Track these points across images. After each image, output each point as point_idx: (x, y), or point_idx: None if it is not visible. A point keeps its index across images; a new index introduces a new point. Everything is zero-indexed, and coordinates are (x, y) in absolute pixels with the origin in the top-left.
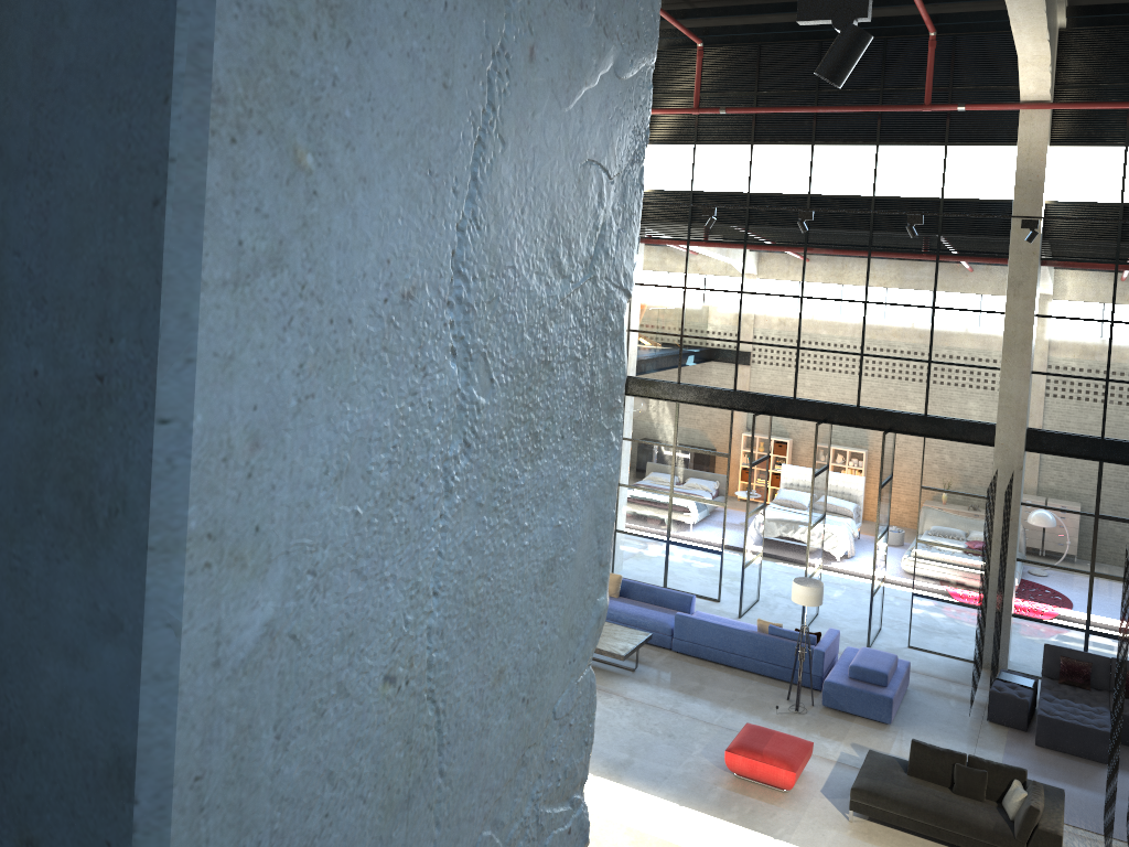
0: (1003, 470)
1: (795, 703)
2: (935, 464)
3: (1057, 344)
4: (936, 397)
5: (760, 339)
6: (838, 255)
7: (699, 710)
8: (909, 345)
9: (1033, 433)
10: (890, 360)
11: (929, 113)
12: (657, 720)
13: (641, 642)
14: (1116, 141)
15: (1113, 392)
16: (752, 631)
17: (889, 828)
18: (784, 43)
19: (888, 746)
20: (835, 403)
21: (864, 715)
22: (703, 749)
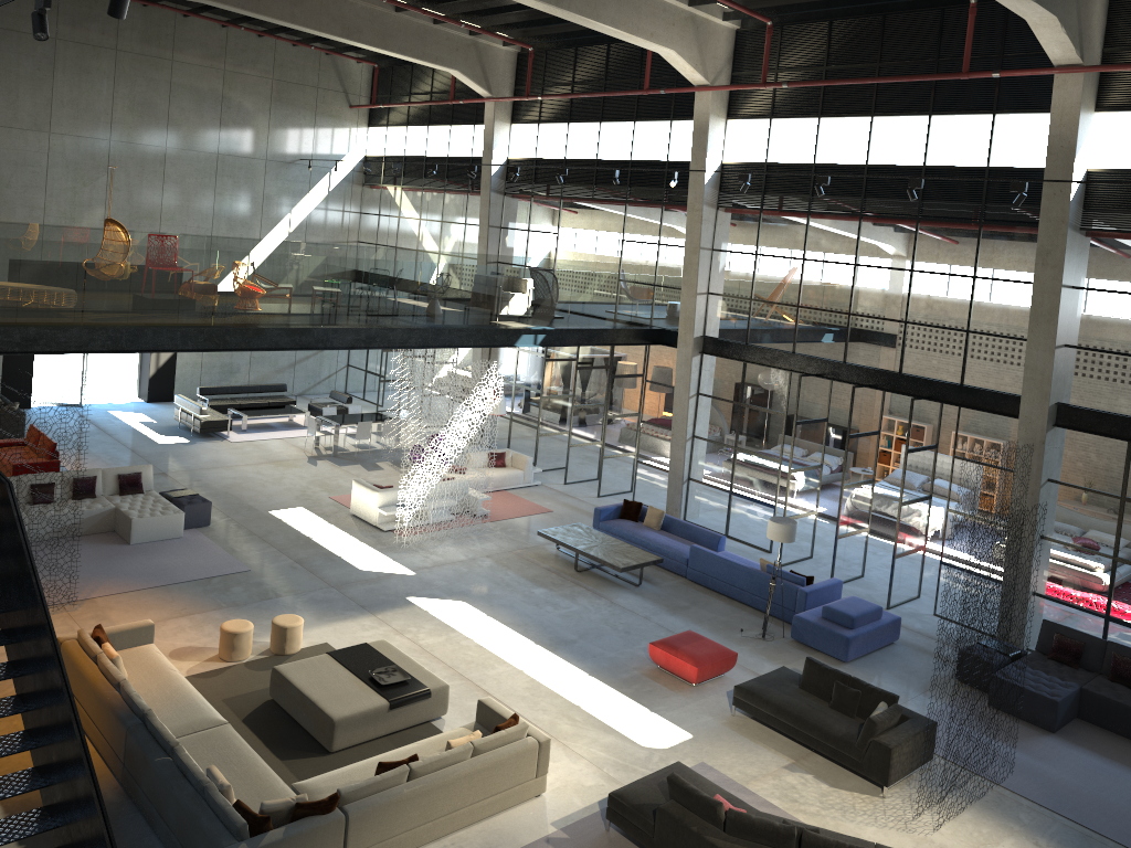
0: (1026, 443)
1: (768, 632)
2: (968, 435)
3: (1092, 317)
4: (972, 367)
5: (817, 304)
6: (889, 224)
7: (670, 621)
8: (949, 314)
9: (1063, 409)
10: (931, 328)
11: (980, 81)
12: (625, 621)
13: (646, 562)
14: None
15: None
16: (751, 567)
17: (764, 727)
18: (851, 18)
19: None
20: (879, 368)
21: (824, 651)
22: (647, 646)
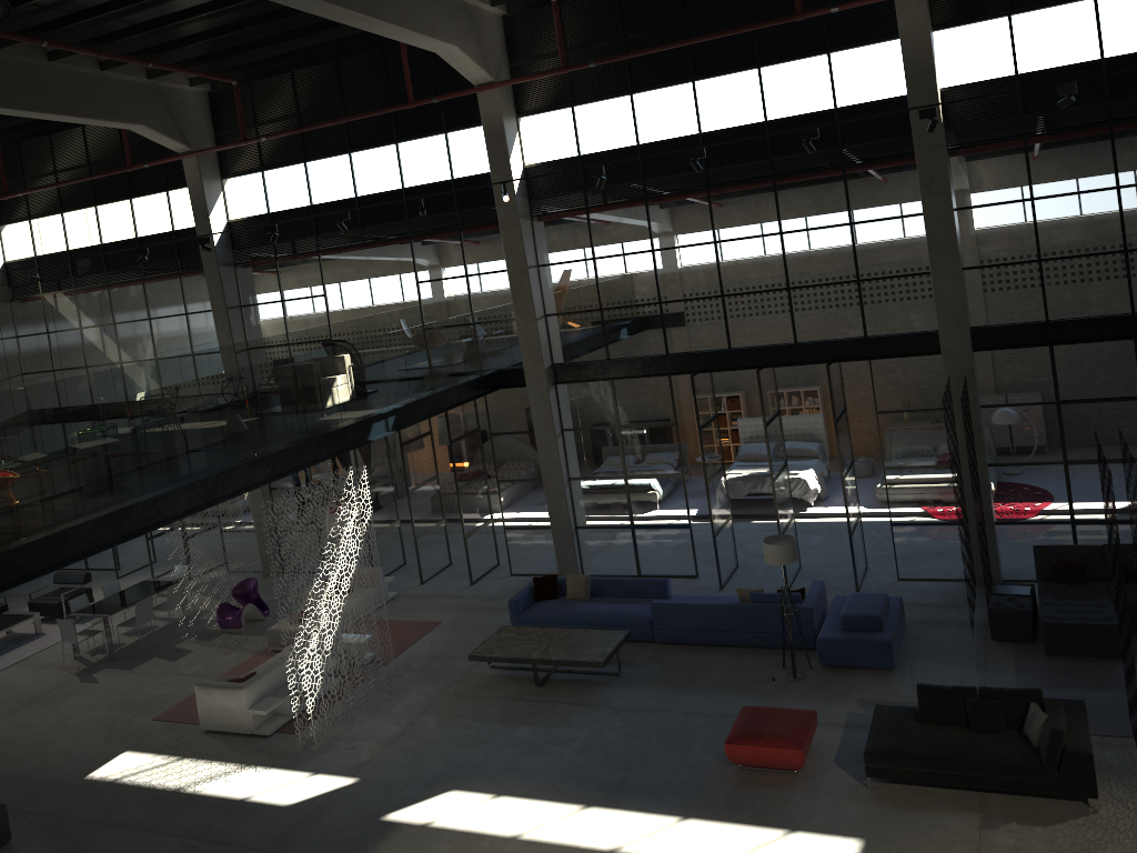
0: (955, 376)
1: (792, 669)
2: (886, 386)
3: (983, 234)
4: (873, 316)
5: (682, 295)
6: (743, 190)
7: (693, 702)
8: (834, 268)
9: (977, 332)
10: (818, 287)
11: (804, 22)
12: (650, 725)
13: (619, 642)
14: (998, 12)
15: (1048, 271)
16: (733, 603)
17: (912, 787)
18: None
19: (895, 693)
20: (772, 344)
21: (866, 665)
22: (703, 745)
